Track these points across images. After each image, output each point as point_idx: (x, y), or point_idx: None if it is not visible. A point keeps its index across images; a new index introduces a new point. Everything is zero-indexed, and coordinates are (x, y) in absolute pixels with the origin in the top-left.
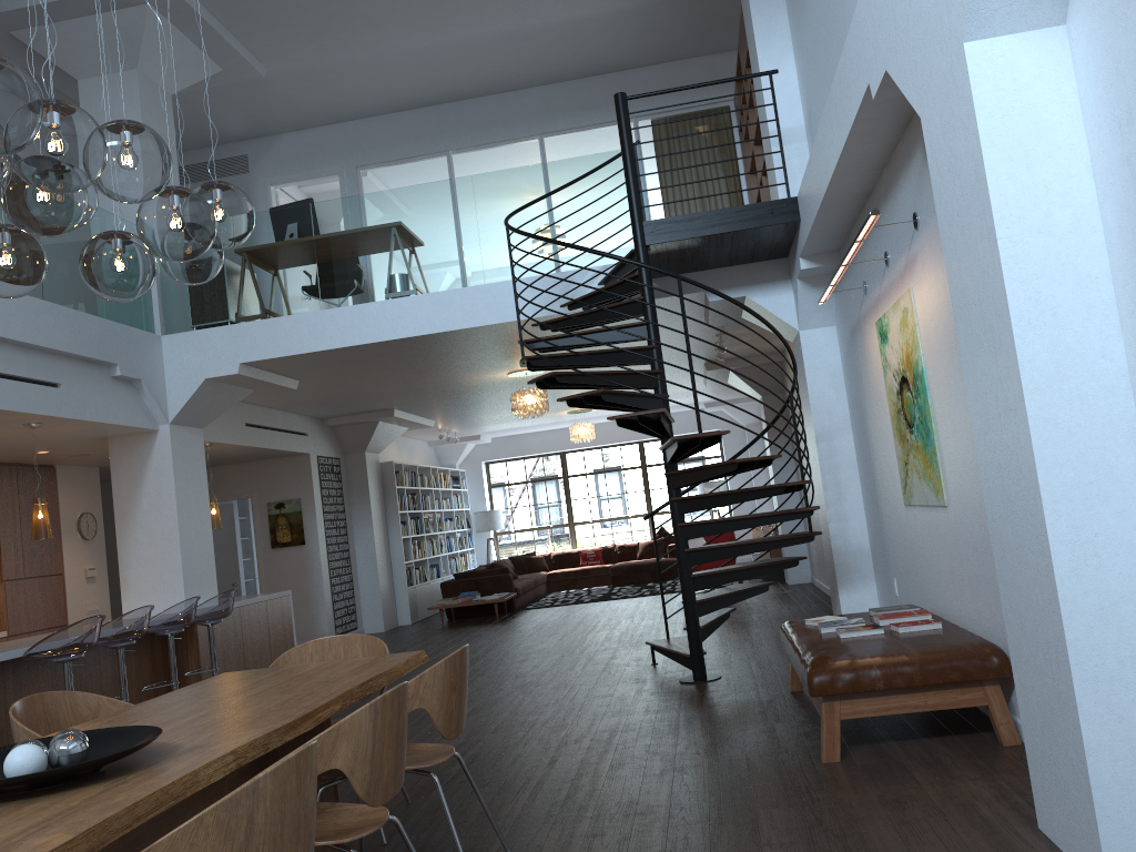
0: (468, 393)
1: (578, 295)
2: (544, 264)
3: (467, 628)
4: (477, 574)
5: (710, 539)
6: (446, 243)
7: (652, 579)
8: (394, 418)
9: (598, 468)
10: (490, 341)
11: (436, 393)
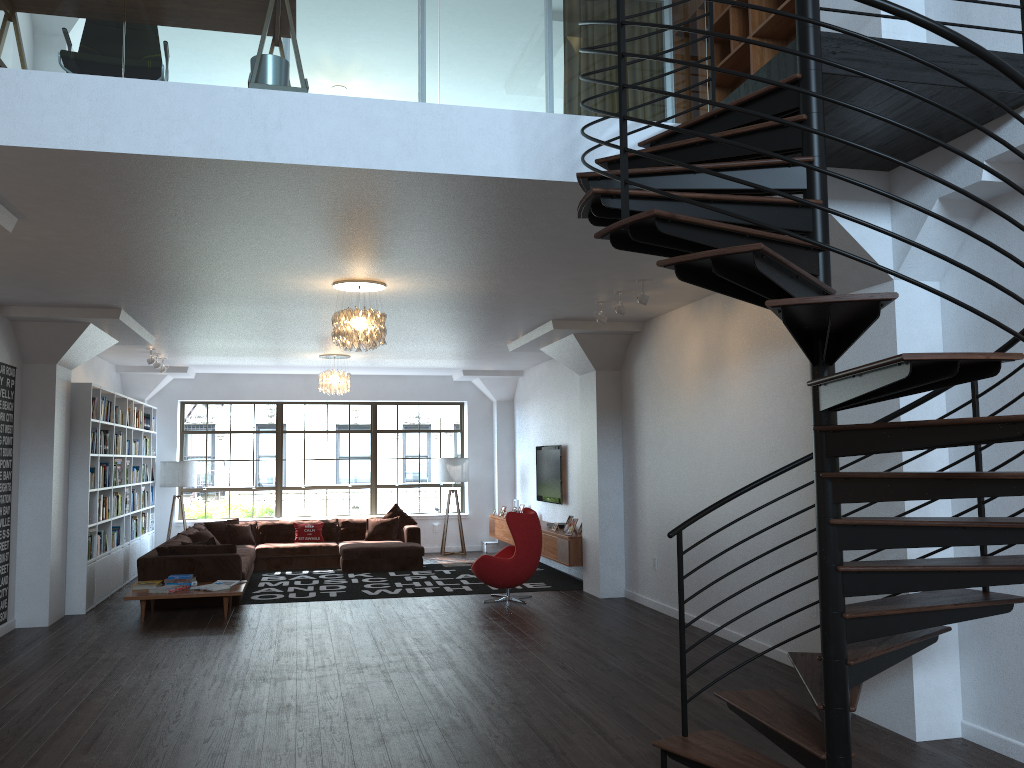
0: (247, 303)
1: (592, 158)
2: (540, 97)
3: (191, 634)
4: (192, 550)
5: (519, 536)
6: (379, 21)
7: (392, 567)
8: (115, 323)
9: (320, 427)
10: (395, 212)
11: (206, 294)
